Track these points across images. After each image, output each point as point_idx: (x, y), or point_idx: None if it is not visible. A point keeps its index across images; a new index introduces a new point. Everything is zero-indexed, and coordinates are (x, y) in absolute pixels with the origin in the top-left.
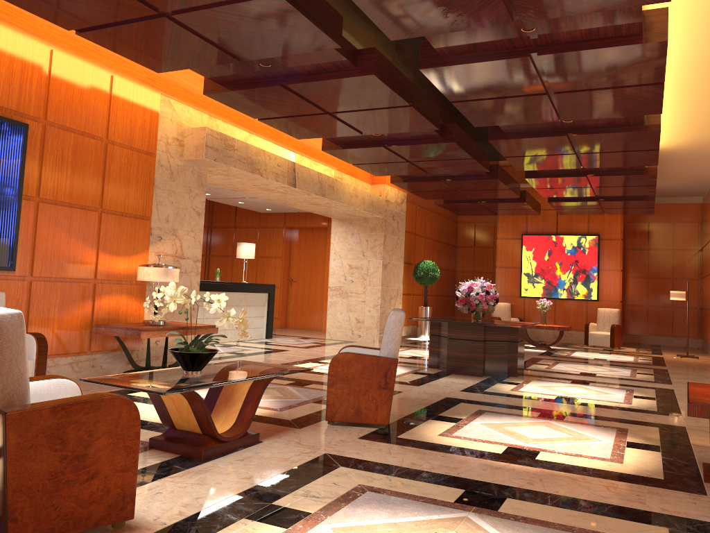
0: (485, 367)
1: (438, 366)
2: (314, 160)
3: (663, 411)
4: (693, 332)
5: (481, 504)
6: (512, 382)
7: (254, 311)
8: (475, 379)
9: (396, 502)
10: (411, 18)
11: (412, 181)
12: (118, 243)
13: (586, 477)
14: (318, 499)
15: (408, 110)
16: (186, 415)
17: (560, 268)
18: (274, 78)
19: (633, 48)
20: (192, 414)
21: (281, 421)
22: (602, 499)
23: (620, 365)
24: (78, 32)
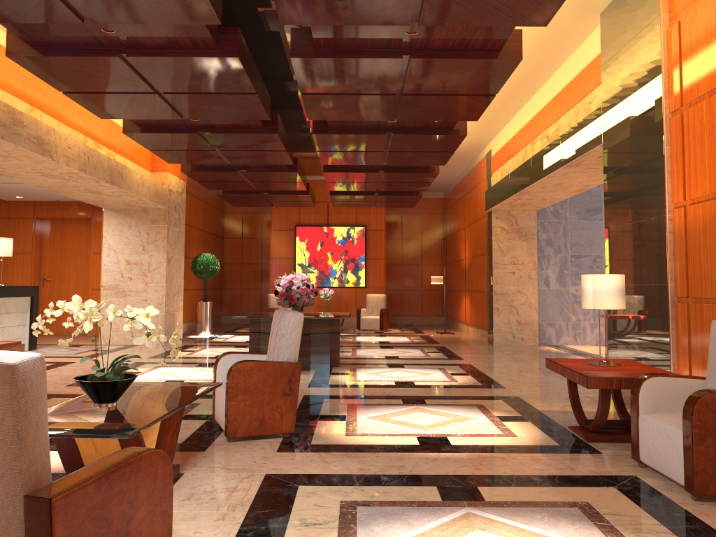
0: (311, 360)
1: None
2: (98, 143)
3: (487, 385)
4: (437, 311)
5: (466, 497)
6: (341, 372)
7: (14, 319)
8: (307, 374)
9: (396, 512)
10: (317, 5)
11: (206, 170)
12: None
13: (509, 454)
14: (323, 526)
15: (251, 98)
16: None
17: (332, 258)
18: (110, 47)
19: (492, 62)
20: None
21: None
22: (543, 472)
23: (406, 346)
24: None
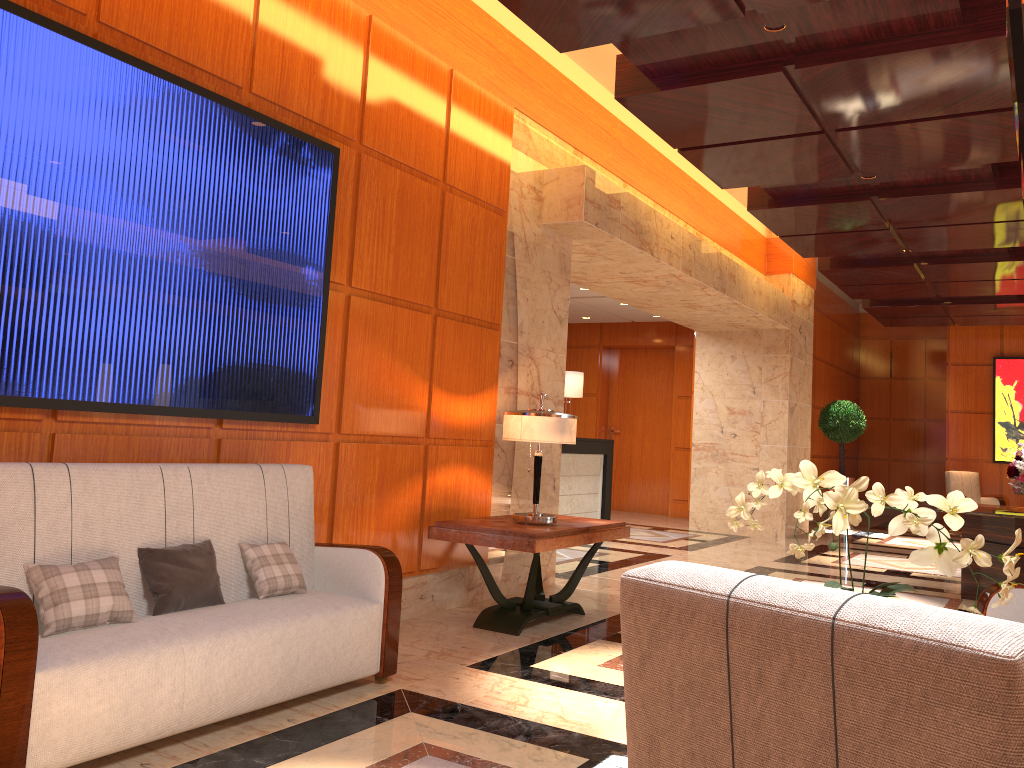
0: None
1: None
2: (700, 232)
3: None
4: None
5: None
6: None
7: (584, 484)
8: None
9: None
10: None
11: (859, 266)
12: (459, 371)
13: None
14: None
15: (997, 119)
16: None
17: None
18: (768, 59)
19: None
20: None
21: None
22: None
23: None
24: None
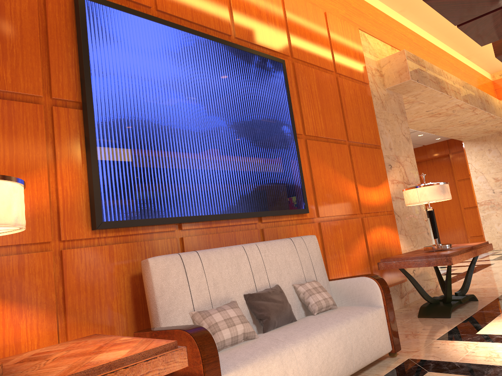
0: None
1: None
2: None
3: None
4: None
5: None
6: None
7: None
8: None
9: None
10: None
11: None
12: (367, 174)
13: None
14: None
15: None
16: None
17: None
18: None
19: None
20: None
21: None
22: None
23: None
24: None
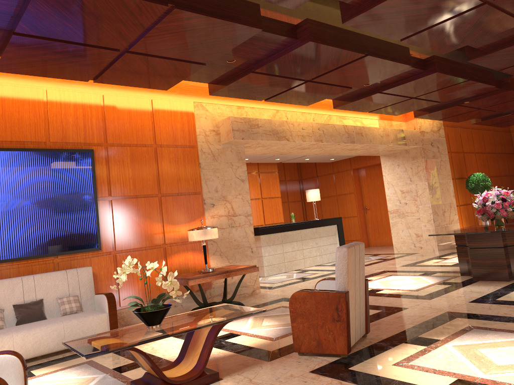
0: (512, 271)
1: (469, 273)
2: (342, 116)
3: None
4: None
5: None
6: None
7: (326, 240)
8: (498, 286)
9: None
10: None
11: (432, 111)
12: (178, 215)
13: None
14: None
15: (369, 59)
16: (145, 363)
17: None
18: (246, 68)
19: None
20: (146, 363)
21: (262, 353)
22: None
23: None
24: (94, 80)
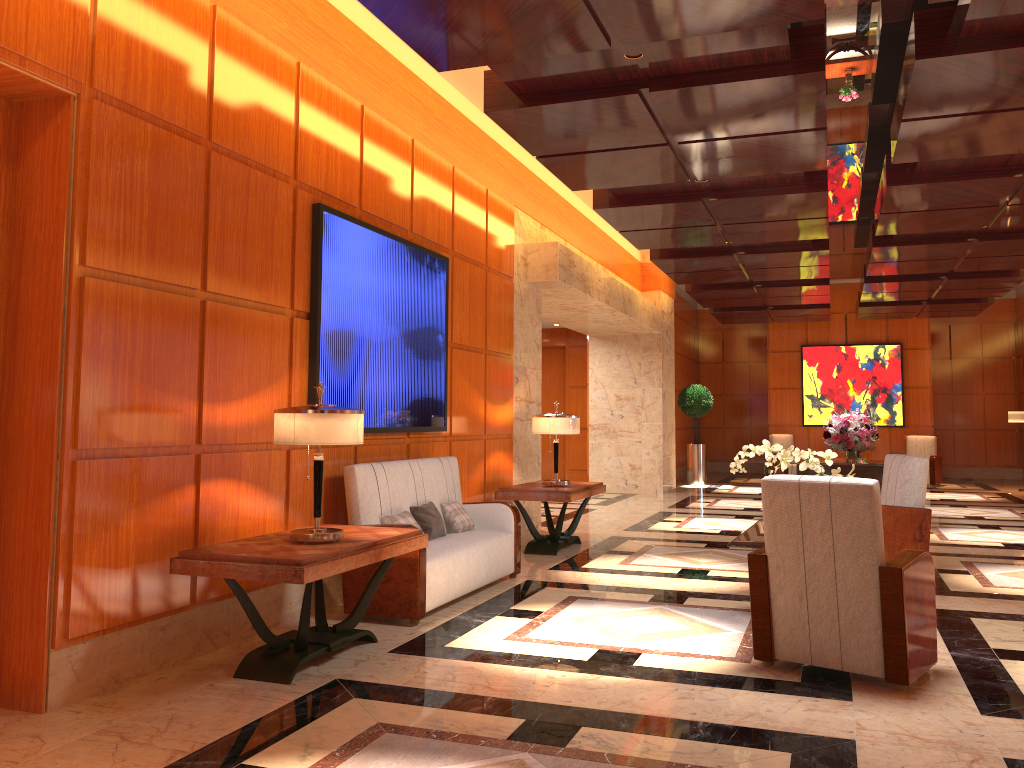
0: None
1: None
2: (604, 267)
3: None
4: (1011, 460)
5: None
6: None
7: None
8: None
9: None
10: (940, 147)
11: (715, 288)
12: (496, 389)
13: None
14: (1020, 642)
15: (819, 221)
16: None
17: (853, 387)
18: (692, 192)
19: None
20: None
21: None
22: None
23: (984, 505)
24: (539, 156)
